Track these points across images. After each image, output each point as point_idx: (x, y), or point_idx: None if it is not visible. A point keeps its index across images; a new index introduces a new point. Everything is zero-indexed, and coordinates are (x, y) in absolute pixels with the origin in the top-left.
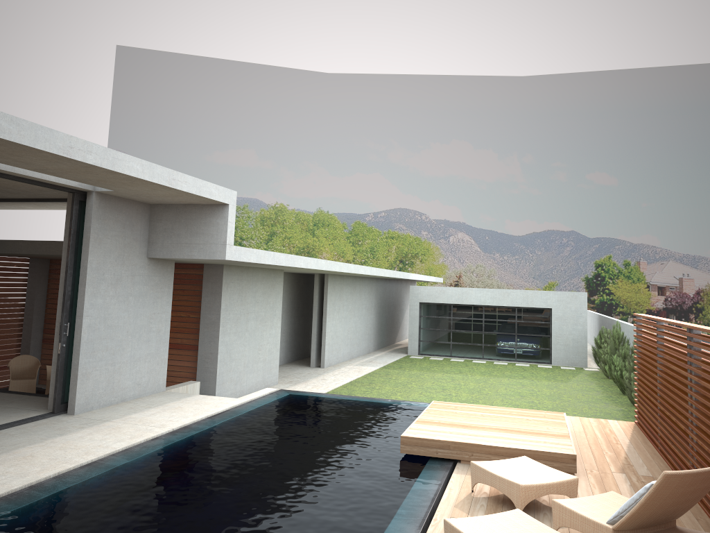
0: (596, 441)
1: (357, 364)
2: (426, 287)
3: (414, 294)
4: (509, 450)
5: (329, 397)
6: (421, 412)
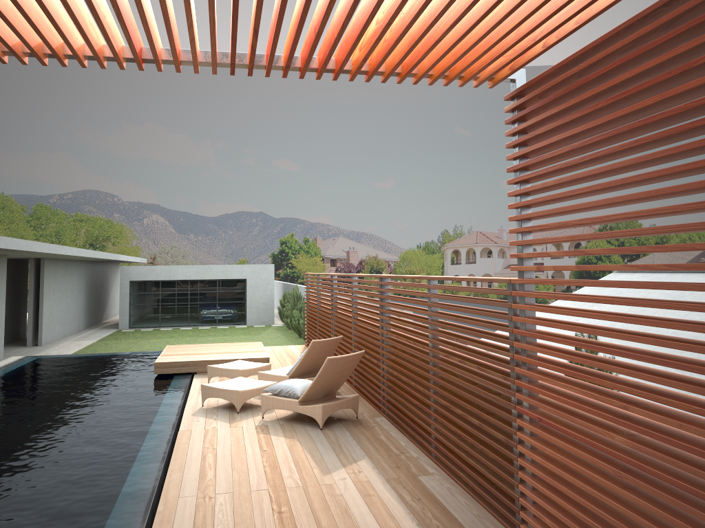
0: (281, 355)
1: (73, 340)
2: (136, 267)
3: (124, 274)
4: (228, 361)
5: (76, 356)
6: (157, 356)
